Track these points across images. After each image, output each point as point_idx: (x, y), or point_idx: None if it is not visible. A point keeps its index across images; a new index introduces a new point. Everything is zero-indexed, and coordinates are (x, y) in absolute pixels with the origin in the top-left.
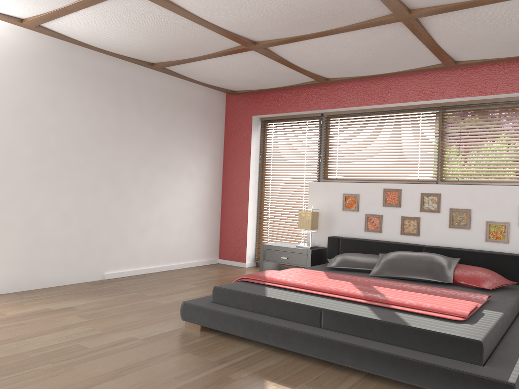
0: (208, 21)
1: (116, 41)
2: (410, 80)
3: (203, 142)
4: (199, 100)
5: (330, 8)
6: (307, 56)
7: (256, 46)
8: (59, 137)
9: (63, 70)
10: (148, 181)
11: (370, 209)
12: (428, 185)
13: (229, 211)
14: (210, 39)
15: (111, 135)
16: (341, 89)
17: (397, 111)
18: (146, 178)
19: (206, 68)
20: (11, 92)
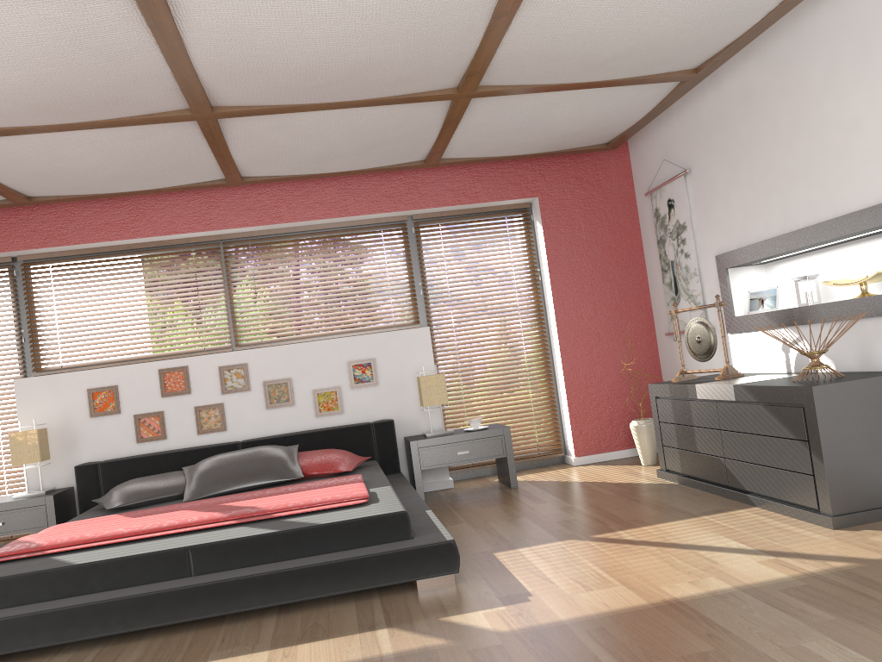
0: None
1: None
2: (173, 201)
3: None
4: None
5: (103, 93)
6: (19, 160)
7: None
8: None
9: None
10: None
11: (142, 406)
12: (228, 354)
13: None
14: None
15: None
16: (51, 215)
17: (153, 249)
18: None
19: None
20: None
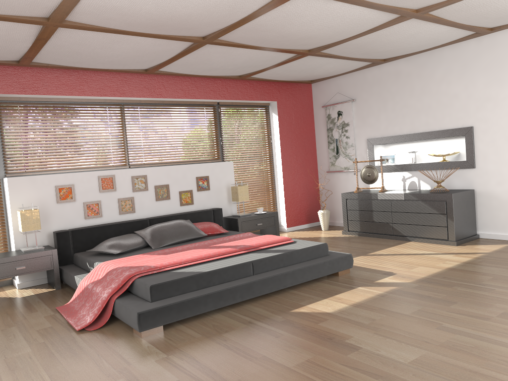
0: None
1: None
2: (103, 76)
3: None
4: None
5: (195, 25)
6: (83, 44)
7: (60, 24)
8: None
9: None
10: None
11: (88, 197)
12: (136, 169)
13: None
14: (35, 4)
15: None
16: (28, 74)
17: (83, 103)
18: None
19: None
20: None
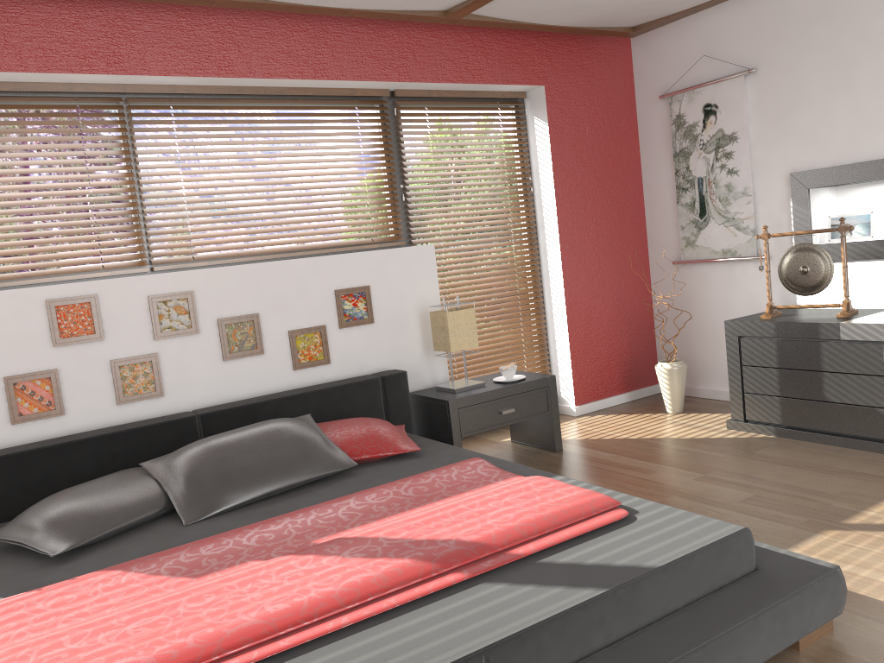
0: None
1: None
2: (52, 15)
3: None
4: None
5: None
6: None
7: None
8: None
9: None
10: None
11: (18, 363)
12: (162, 276)
13: None
14: None
15: None
16: None
17: (5, 95)
18: None
19: None
20: None
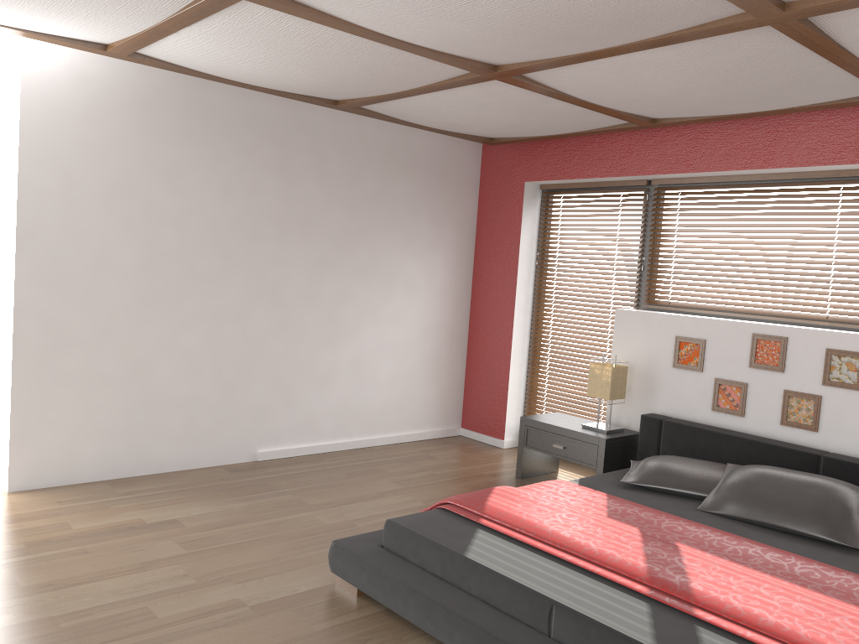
0: (395, 38)
1: (257, 73)
2: (821, 121)
3: (437, 228)
4: (431, 154)
5: (610, 11)
6: (599, 87)
7: (498, 73)
8: (180, 231)
9: (187, 119)
10: (334, 298)
11: (725, 371)
12: (842, 335)
13: (481, 348)
14: (411, 65)
15: (270, 225)
16: (684, 137)
17: (793, 181)
18: (331, 294)
19: (425, 108)
20: (102, 163)
